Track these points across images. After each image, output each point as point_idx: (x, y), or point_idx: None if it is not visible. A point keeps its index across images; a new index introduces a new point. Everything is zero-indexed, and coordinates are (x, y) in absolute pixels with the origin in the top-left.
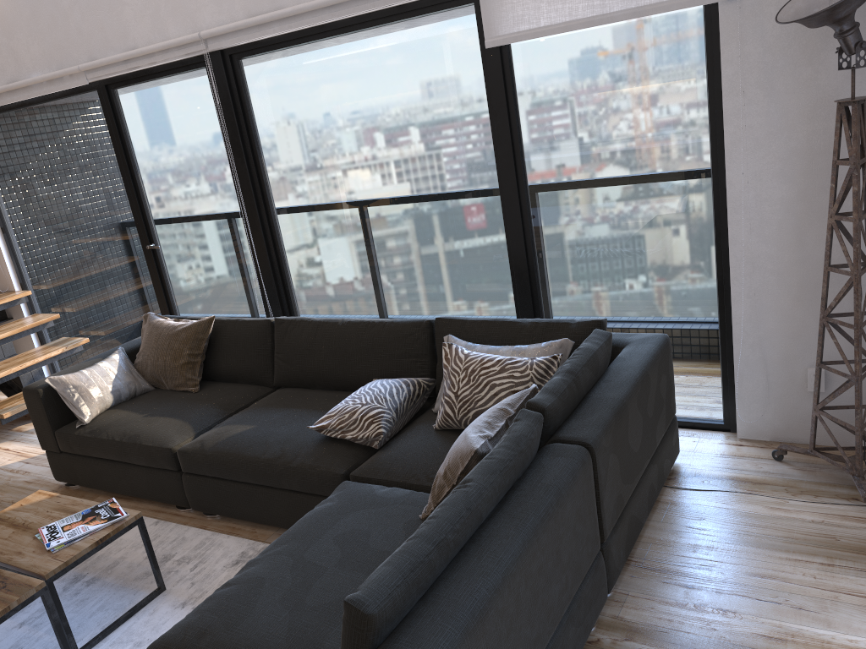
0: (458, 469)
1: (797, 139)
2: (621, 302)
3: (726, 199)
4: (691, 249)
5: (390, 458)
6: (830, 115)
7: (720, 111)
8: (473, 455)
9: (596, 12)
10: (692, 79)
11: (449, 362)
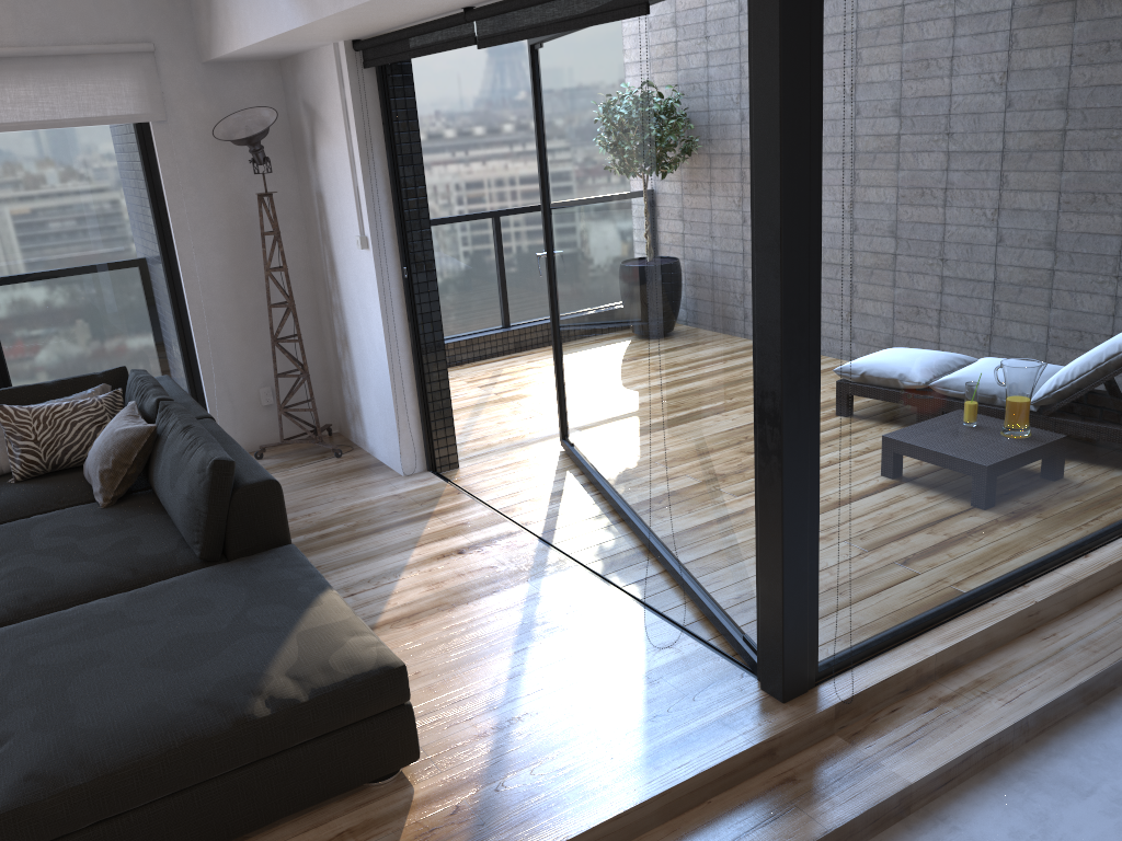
0: (132, 453)
1: (223, 223)
2: (97, 369)
3: (177, 270)
4: (153, 314)
5: (1, 506)
6: (242, 206)
7: (162, 203)
8: (153, 432)
9: (48, 117)
10: (133, 178)
11: (9, 419)
